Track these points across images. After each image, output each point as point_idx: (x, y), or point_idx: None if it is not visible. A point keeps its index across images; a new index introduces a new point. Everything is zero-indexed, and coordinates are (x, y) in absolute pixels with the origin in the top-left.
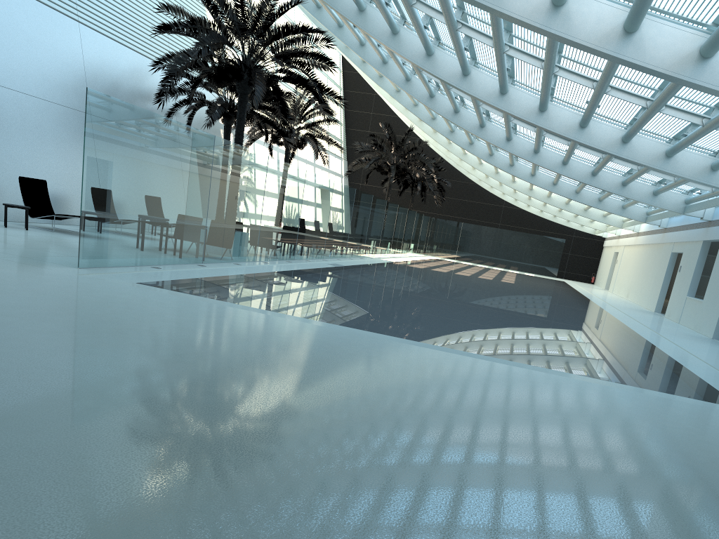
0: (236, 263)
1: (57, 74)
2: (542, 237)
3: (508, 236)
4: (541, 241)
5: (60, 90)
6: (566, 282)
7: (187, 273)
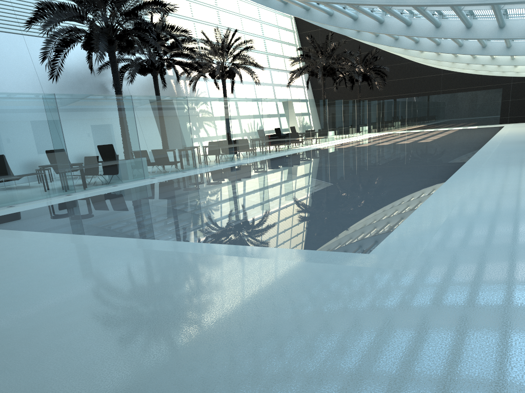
0: (116, 185)
1: (10, 76)
2: (480, 92)
3: (448, 99)
4: (479, 96)
5: (15, 87)
6: (504, 127)
7: (34, 205)
